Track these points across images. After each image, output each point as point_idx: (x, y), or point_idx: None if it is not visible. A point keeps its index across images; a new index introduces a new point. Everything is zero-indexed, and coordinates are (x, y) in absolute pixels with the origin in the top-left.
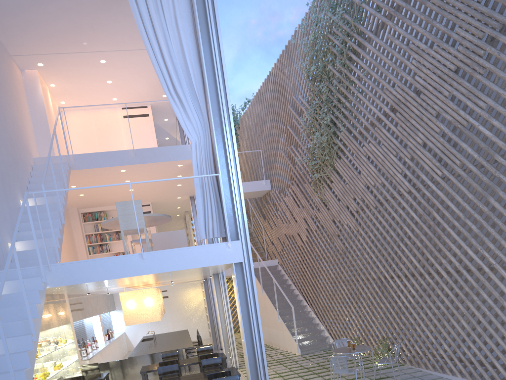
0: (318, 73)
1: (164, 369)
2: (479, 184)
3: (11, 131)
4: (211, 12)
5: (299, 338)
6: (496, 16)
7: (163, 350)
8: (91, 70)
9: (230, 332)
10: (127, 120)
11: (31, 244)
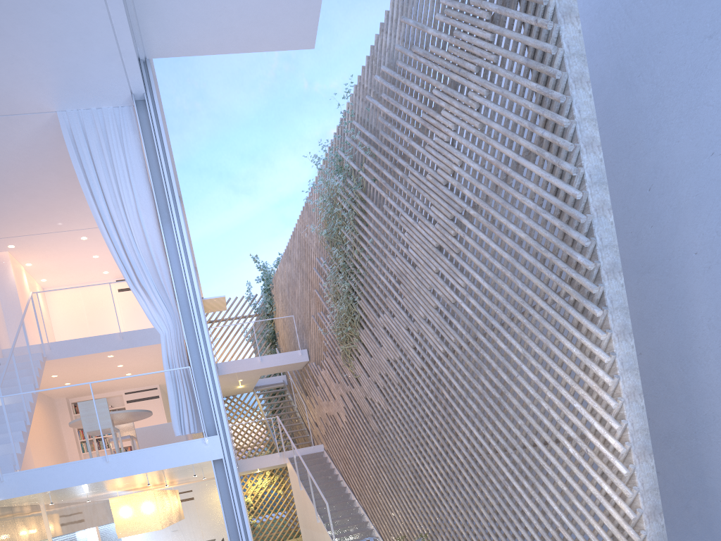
0: (331, 237)
1: None
2: (474, 361)
3: None
4: (173, 205)
5: None
6: (456, 200)
7: None
8: (71, 247)
9: None
10: (123, 294)
11: None
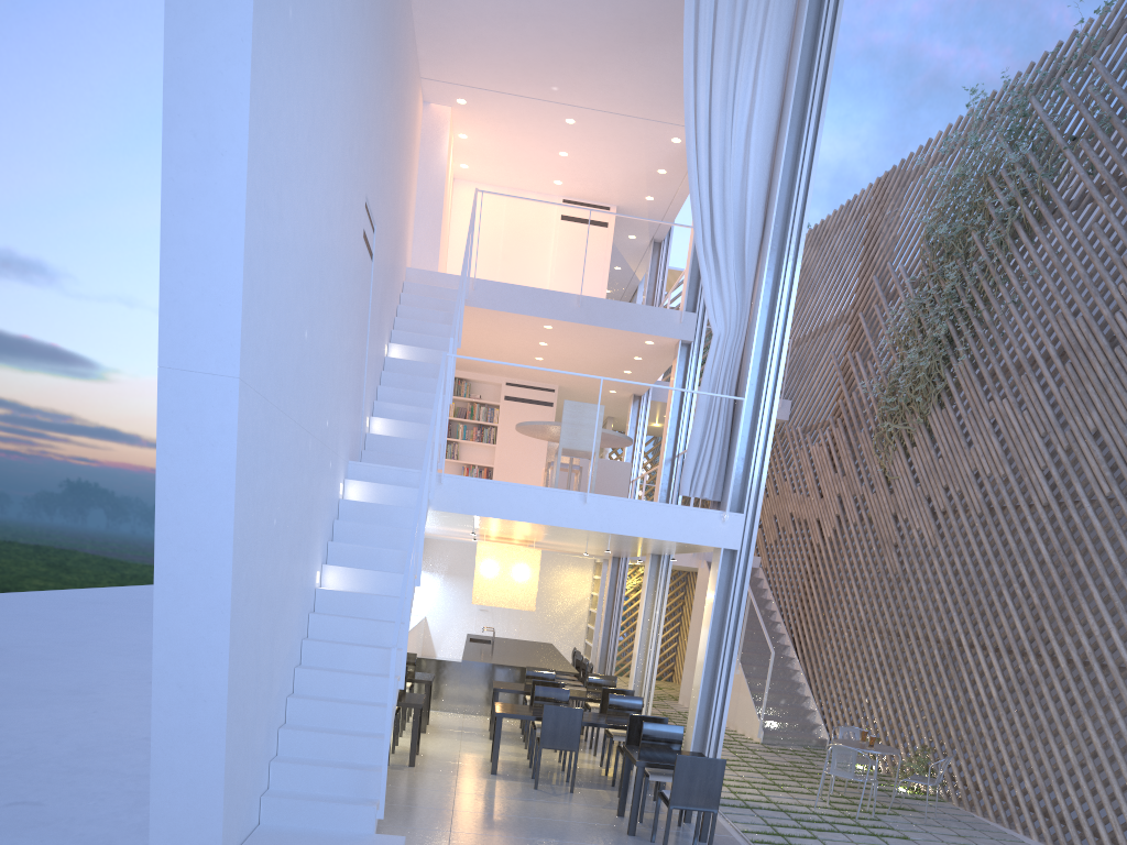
0: (950, 241)
1: (545, 691)
2: None
3: (399, 220)
4: (811, 133)
5: (765, 713)
6: None
7: (524, 665)
8: (542, 129)
9: (650, 665)
10: (566, 225)
11: (399, 427)
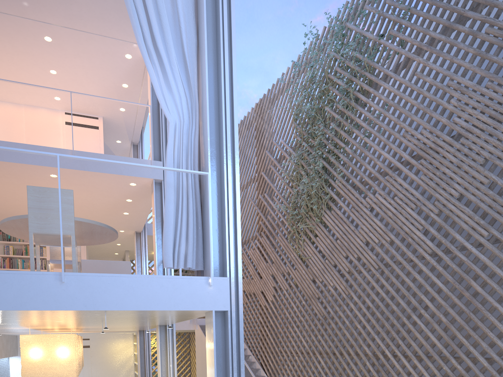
0: (313, 113)
1: None
2: None
3: None
4: None
5: None
6: None
7: None
8: (29, 48)
9: None
10: (70, 128)
11: None
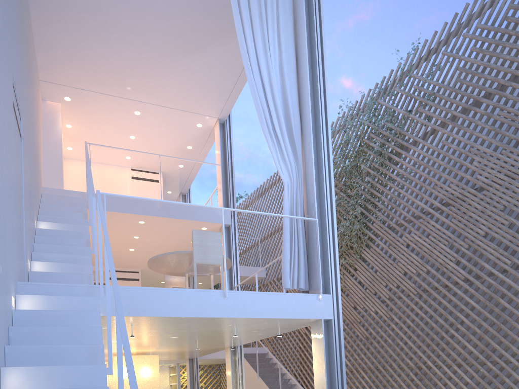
0: (351, 169)
1: None
2: None
3: (35, 146)
4: (321, 66)
5: None
6: None
7: None
8: (119, 119)
9: None
10: (135, 181)
11: (56, 267)
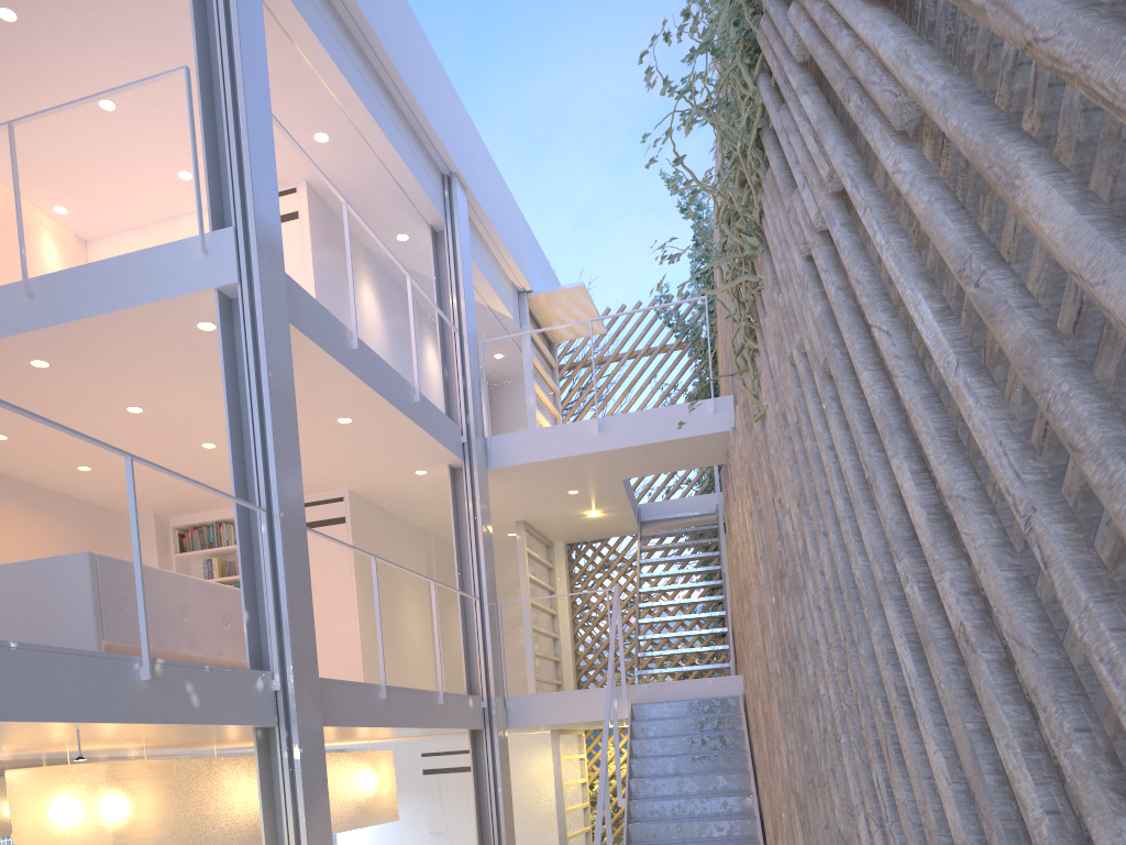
0: None
1: None
2: None
3: None
4: None
5: None
6: None
7: None
8: (11, 63)
9: None
10: None
11: None
